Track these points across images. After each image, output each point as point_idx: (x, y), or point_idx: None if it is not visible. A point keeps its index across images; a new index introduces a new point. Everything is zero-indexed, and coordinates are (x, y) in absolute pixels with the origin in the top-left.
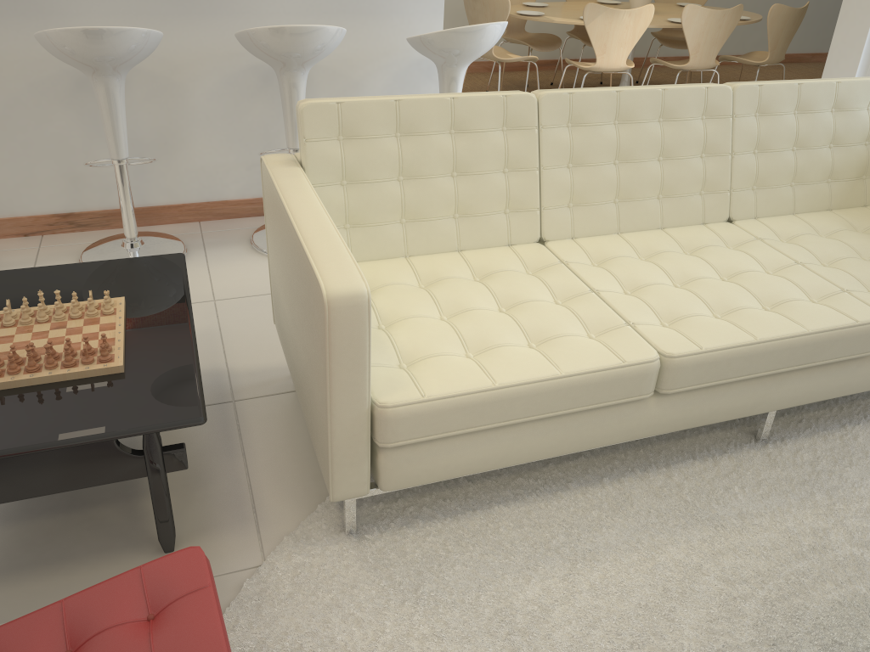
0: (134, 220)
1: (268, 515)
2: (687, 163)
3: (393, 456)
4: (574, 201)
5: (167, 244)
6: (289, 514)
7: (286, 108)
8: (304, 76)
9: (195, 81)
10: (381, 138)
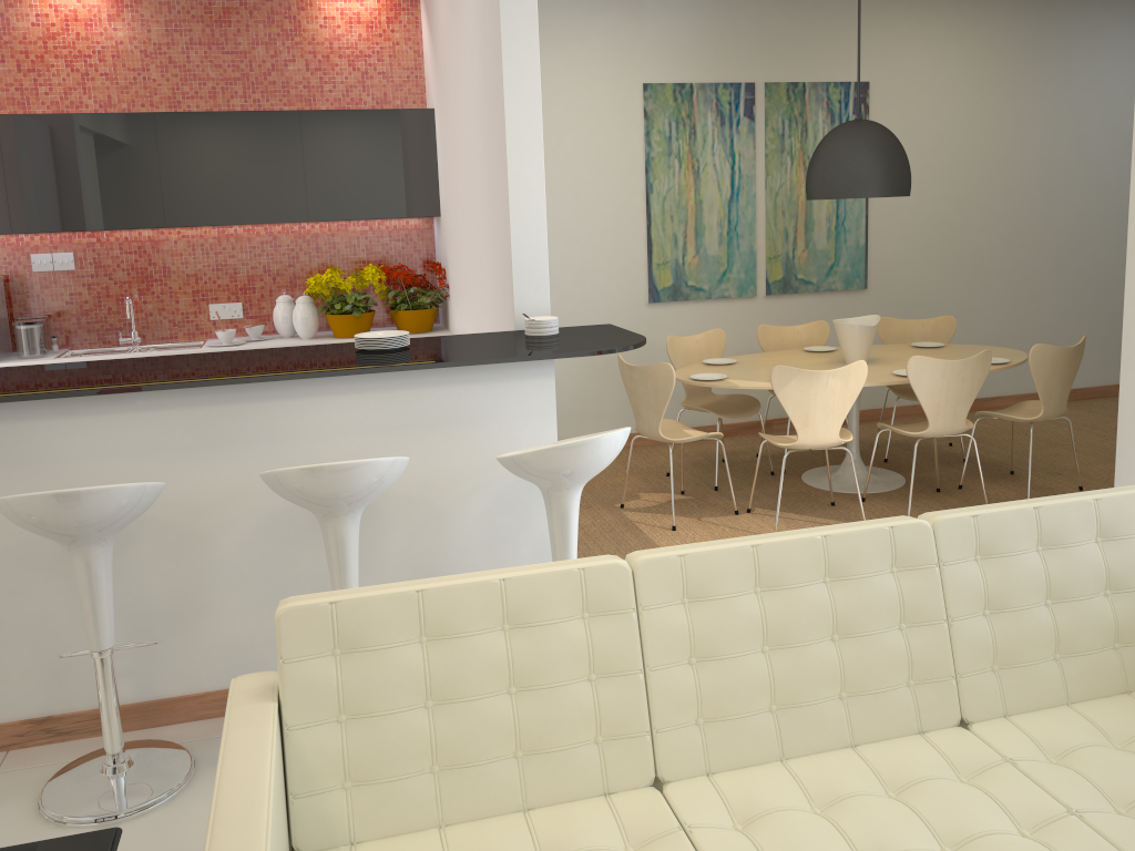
0: (119, 732)
1: None
2: (879, 640)
3: None
4: (706, 714)
5: (167, 762)
6: None
7: (332, 563)
8: (354, 520)
9: (224, 527)
10: (398, 647)
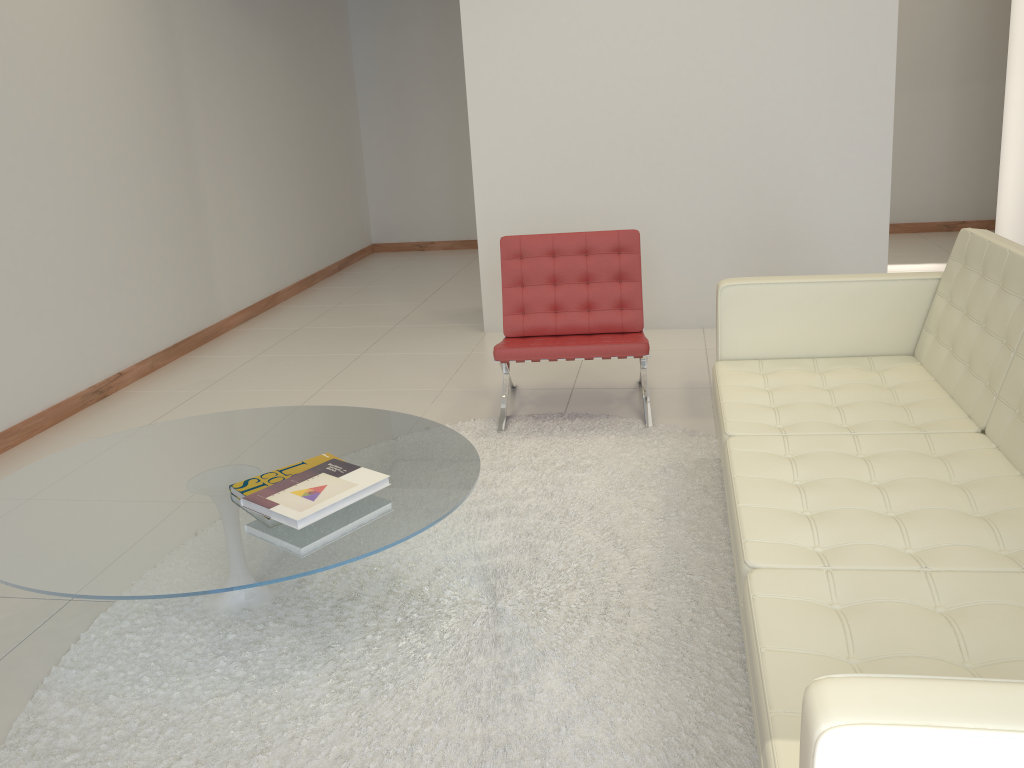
0: None
1: None
2: None
3: None
4: (1019, 408)
5: None
6: None
7: None
8: None
9: None
10: (971, 271)
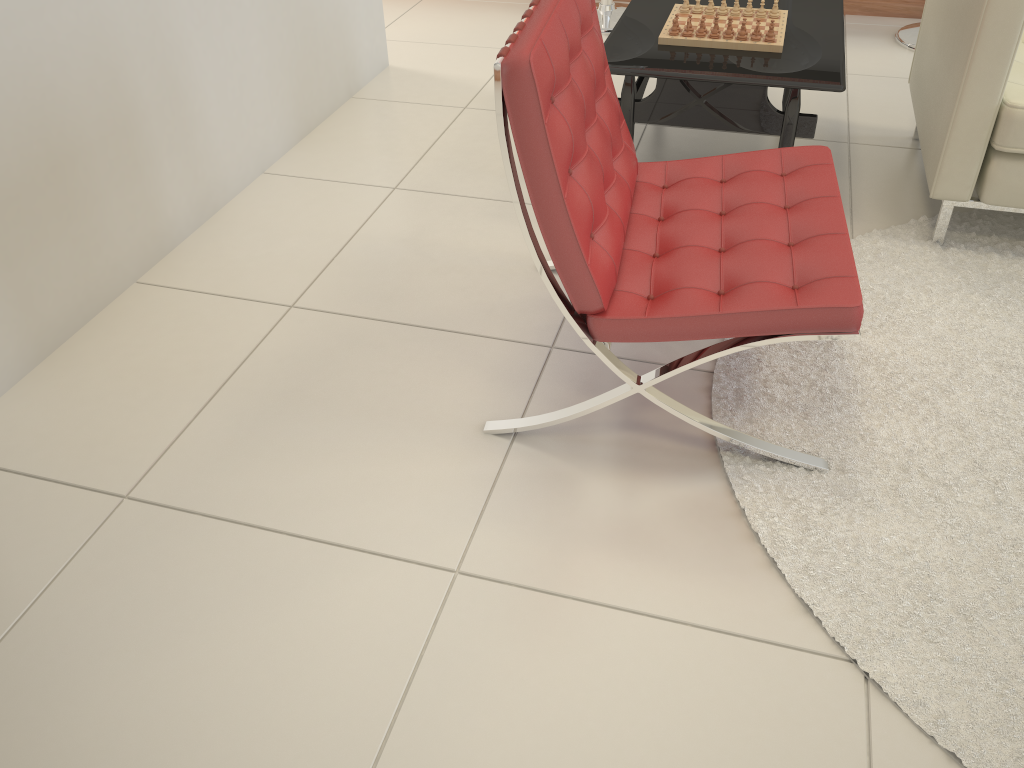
0: None
1: (862, 216)
2: None
3: (1006, 166)
4: None
5: None
6: (881, 220)
7: None
8: None
9: None
10: None
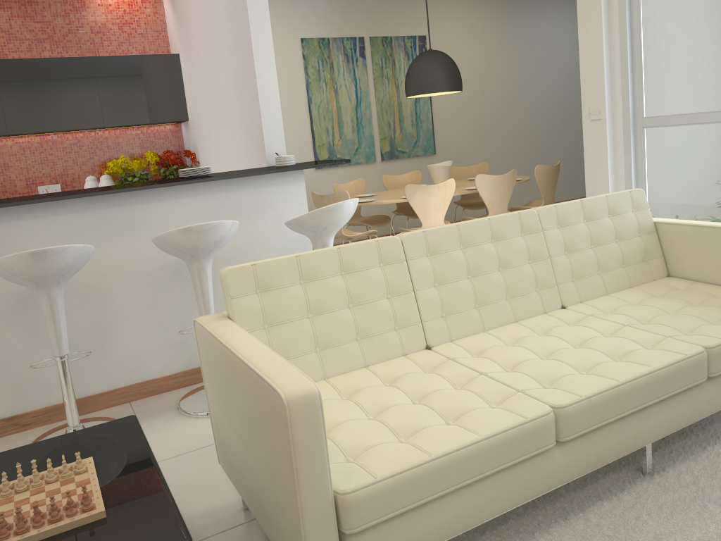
0: (76, 407)
1: None
2: (520, 269)
3: None
4: (445, 311)
5: None
6: None
7: (198, 290)
8: (210, 263)
9: (119, 284)
10: (290, 287)
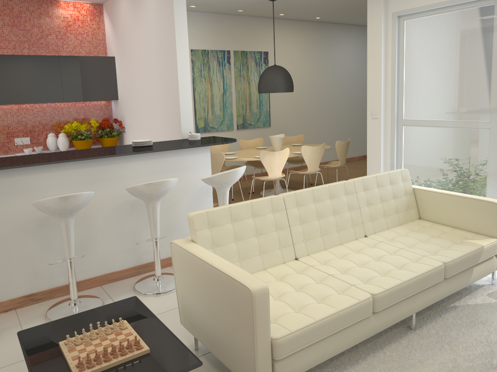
0: (76, 289)
1: None
2: (344, 214)
3: (281, 364)
4: (305, 238)
5: (93, 299)
6: None
7: (151, 218)
8: (159, 202)
9: (99, 213)
10: (225, 224)
